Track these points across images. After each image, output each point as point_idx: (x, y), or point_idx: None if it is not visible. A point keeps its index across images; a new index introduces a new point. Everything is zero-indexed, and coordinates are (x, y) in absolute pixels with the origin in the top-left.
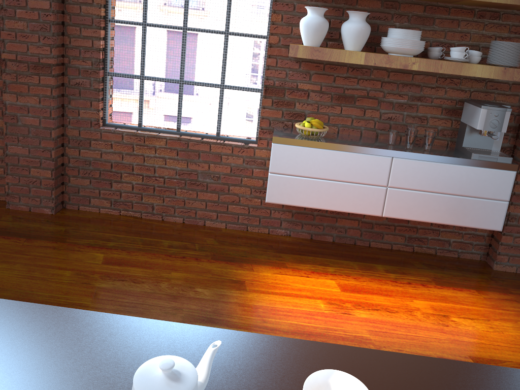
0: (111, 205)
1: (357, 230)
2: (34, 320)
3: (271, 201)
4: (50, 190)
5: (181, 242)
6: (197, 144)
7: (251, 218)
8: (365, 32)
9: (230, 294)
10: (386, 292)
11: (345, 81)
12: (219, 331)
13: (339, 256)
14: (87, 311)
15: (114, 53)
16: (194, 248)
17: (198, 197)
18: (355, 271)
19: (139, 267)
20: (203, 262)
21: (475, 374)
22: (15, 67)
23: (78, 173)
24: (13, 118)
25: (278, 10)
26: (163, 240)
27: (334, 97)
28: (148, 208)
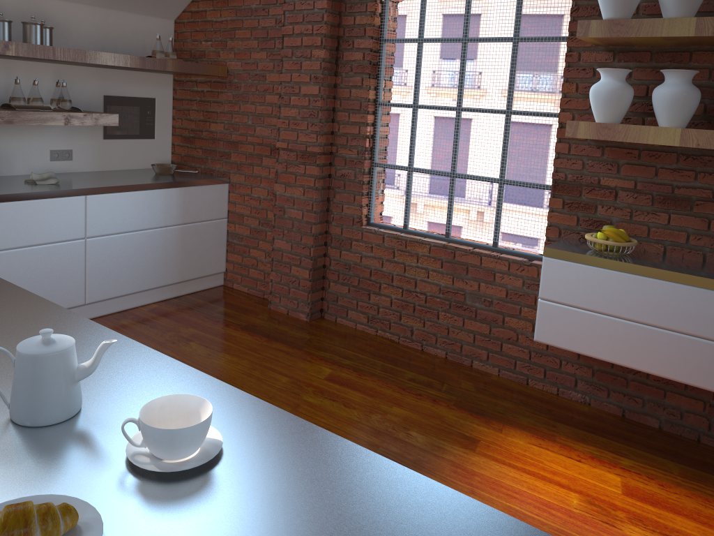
0: (368, 321)
1: (701, 418)
2: (74, 327)
3: (541, 340)
4: (306, 293)
5: (427, 378)
6: (465, 255)
7: (533, 367)
8: (685, 98)
9: (449, 449)
10: (706, 519)
11: (673, 175)
12: (190, 370)
13: (656, 450)
14: (114, 331)
15: (388, 141)
16: (440, 388)
17: (465, 326)
18: (669, 476)
19: (361, 392)
20: (440, 406)
21: (395, 476)
22: (286, 156)
23: (338, 278)
24: (281, 209)
25: (571, 78)
26: (407, 372)
27: (657, 199)
28: (406, 332)
